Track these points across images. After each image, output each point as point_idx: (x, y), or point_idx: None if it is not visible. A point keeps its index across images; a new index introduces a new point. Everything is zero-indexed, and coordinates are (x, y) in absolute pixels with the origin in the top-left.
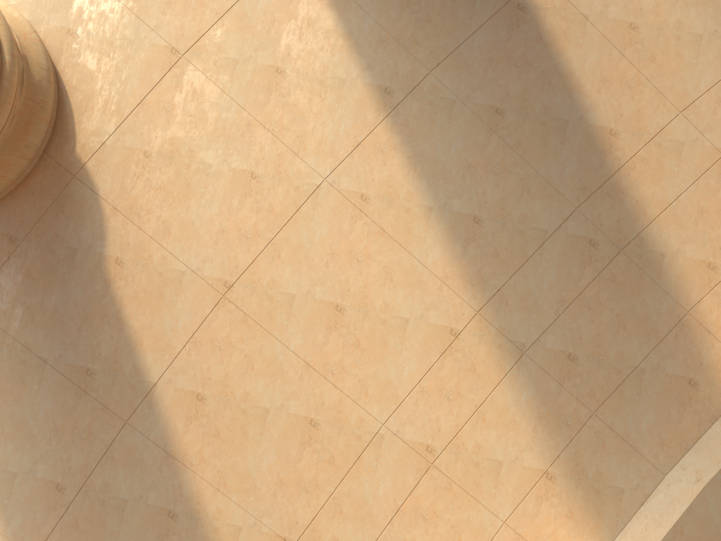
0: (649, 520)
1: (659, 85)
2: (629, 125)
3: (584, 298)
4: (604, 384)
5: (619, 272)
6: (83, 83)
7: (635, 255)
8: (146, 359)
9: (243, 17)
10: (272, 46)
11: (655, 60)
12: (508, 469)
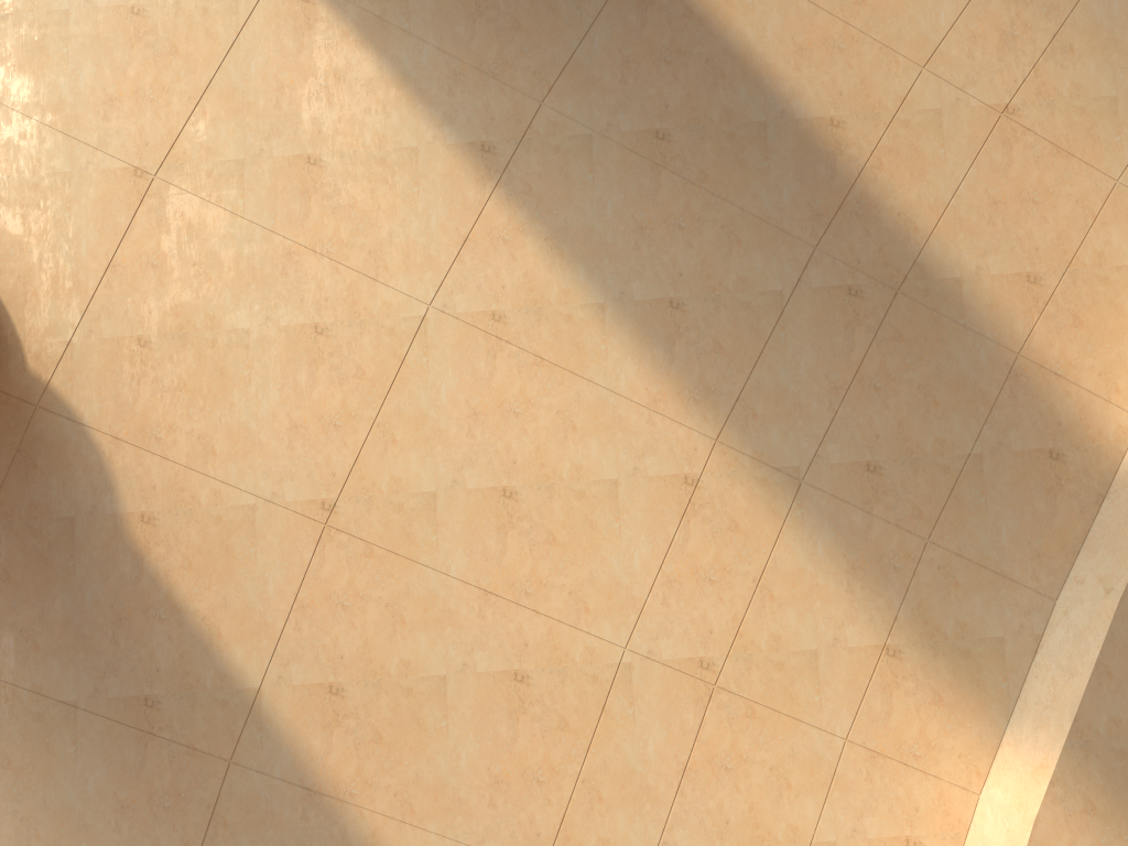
0: (1055, 671)
1: (881, 36)
2: (855, 105)
3: (864, 376)
4: (931, 494)
5: (905, 324)
6: (9, 259)
7: (919, 292)
8: (234, 656)
9: (232, 93)
10: (290, 125)
11: (865, 2)
12: (828, 659)
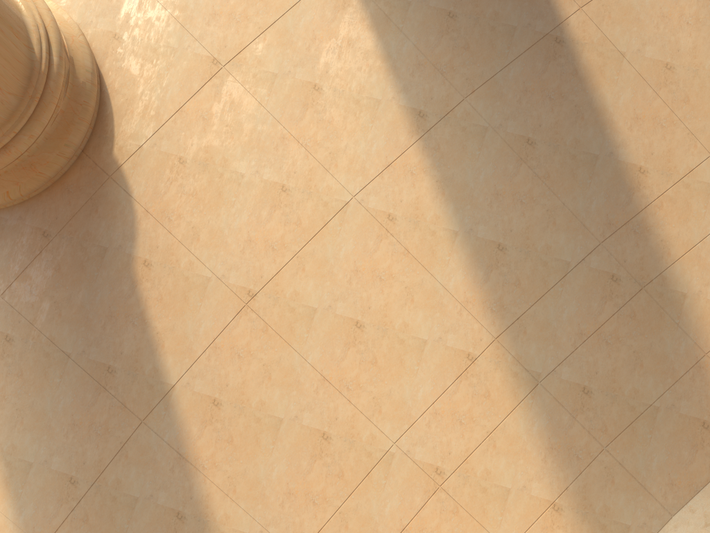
0: None
1: (691, 126)
2: (658, 163)
3: (602, 332)
4: (617, 420)
5: (640, 310)
6: (125, 87)
7: (656, 293)
8: (166, 361)
9: (285, 33)
10: (311, 63)
11: (689, 102)
12: (515, 497)
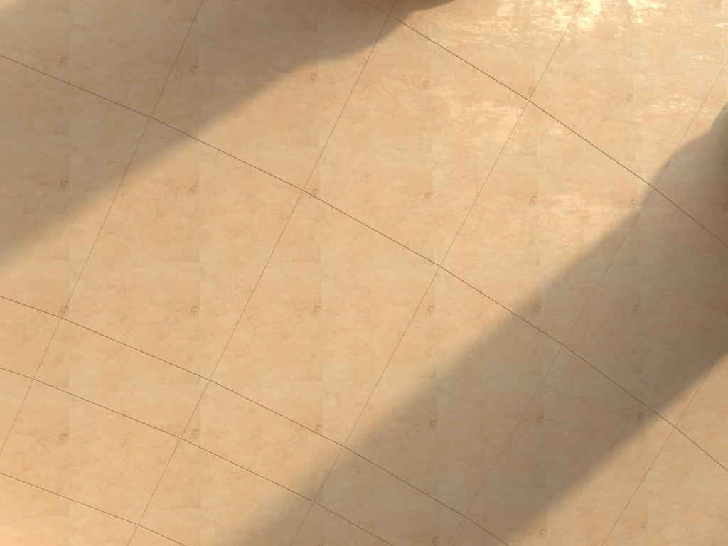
0: None
1: None
2: (553, 545)
3: (380, 545)
4: None
5: None
6: (481, 6)
7: None
8: (220, 125)
9: (577, 152)
10: (556, 186)
11: None
12: (193, 514)
